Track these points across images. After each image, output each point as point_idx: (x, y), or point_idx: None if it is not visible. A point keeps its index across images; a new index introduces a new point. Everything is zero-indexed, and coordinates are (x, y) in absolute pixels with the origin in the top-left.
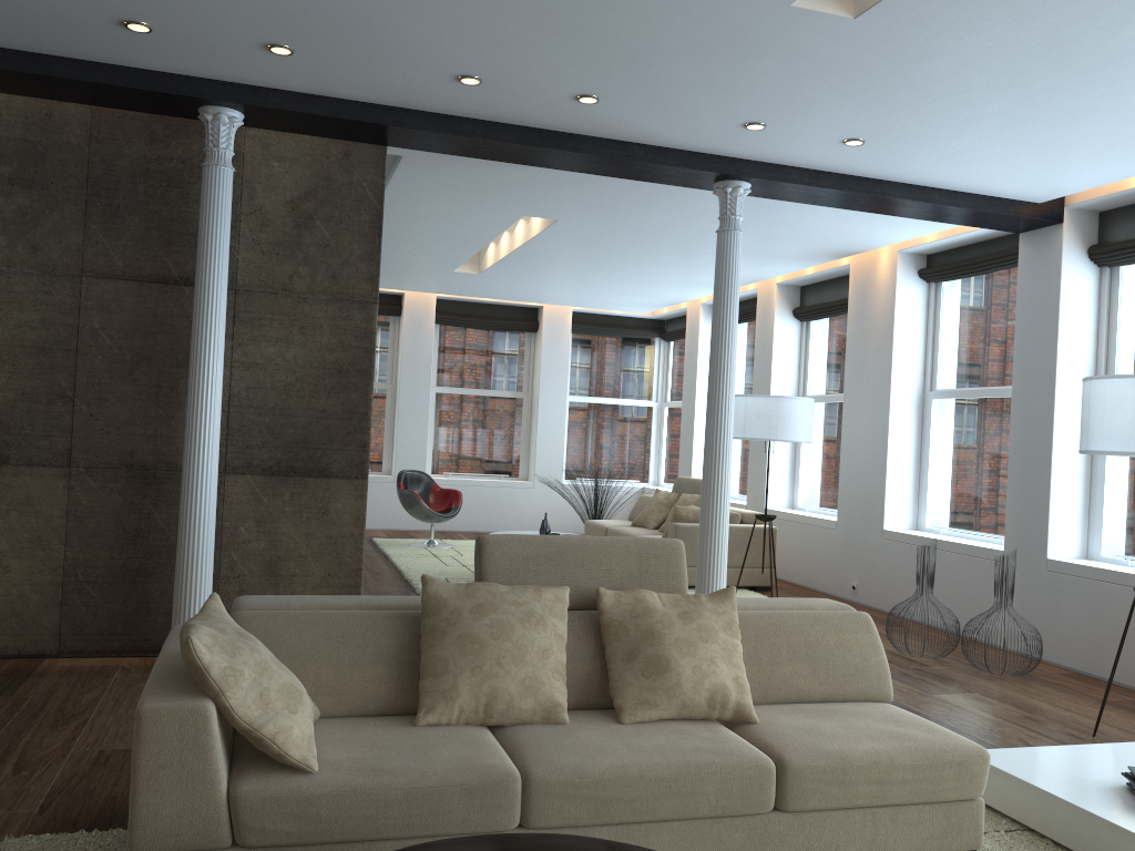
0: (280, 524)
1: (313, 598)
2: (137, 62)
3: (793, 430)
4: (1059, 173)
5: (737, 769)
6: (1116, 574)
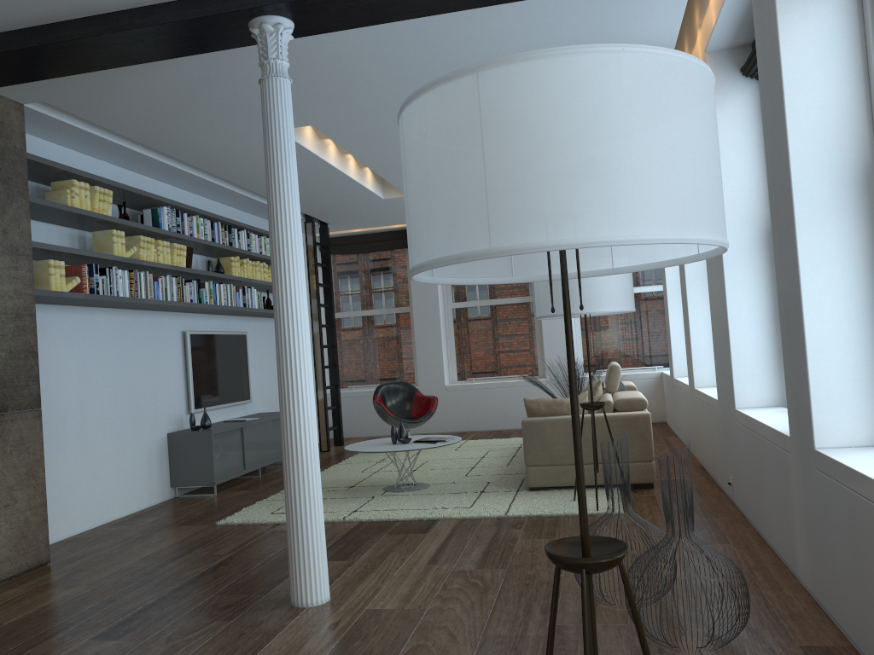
0: None
1: None
2: None
3: (586, 300)
4: None
5: None
6: (861, 479)
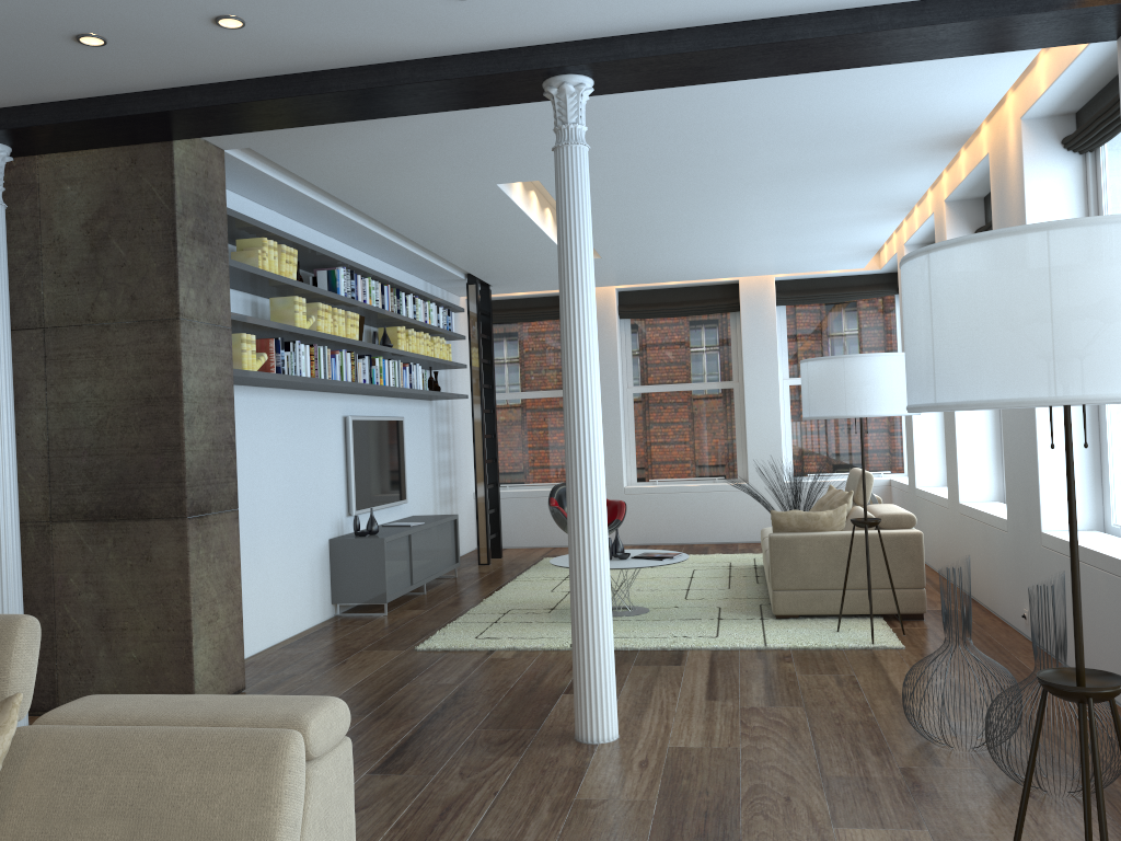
0: (107, 573)
1: None
2: None
3: (870, 400)
4: None
5: None
6: None
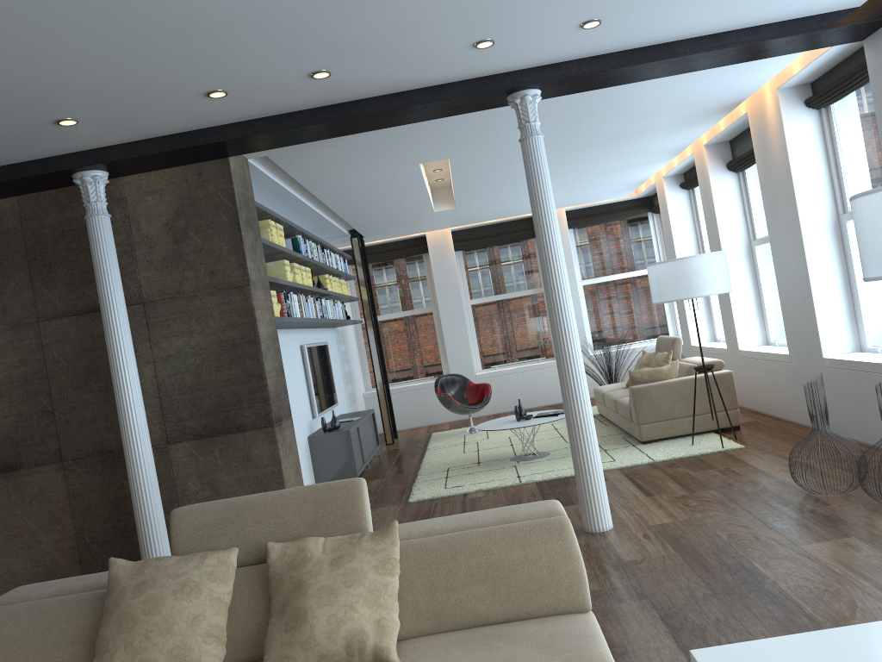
0: (217, 475)
1: (59, 583)
2: (8, 160)
3: (703, 285)
4: None
5: None
6: None
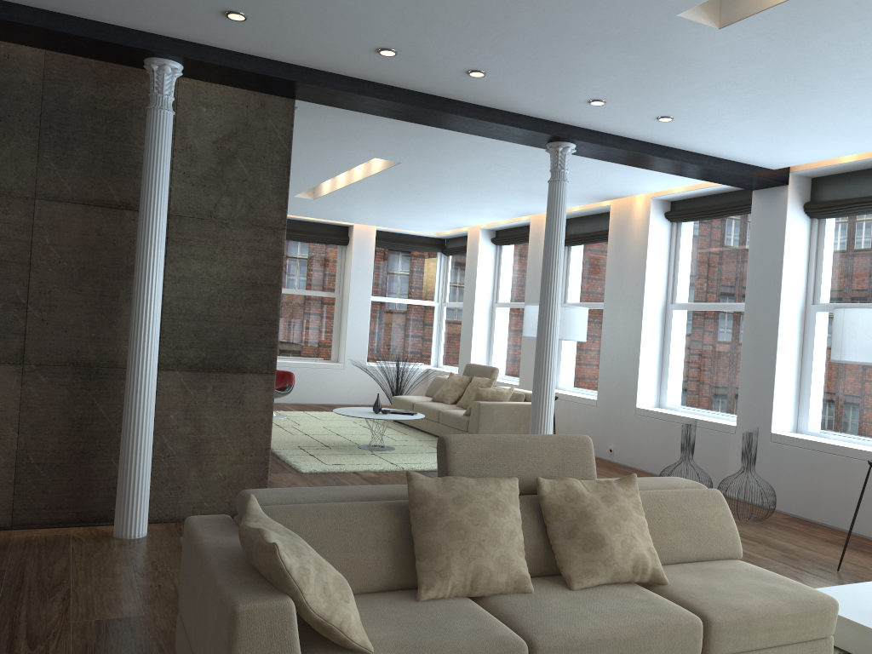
0: (204, 412)
1: (308, 491)
2: (99, 16)
3: (574, 332)
4: (800, 149)
5: (678, 627)
6: (827, 445)
